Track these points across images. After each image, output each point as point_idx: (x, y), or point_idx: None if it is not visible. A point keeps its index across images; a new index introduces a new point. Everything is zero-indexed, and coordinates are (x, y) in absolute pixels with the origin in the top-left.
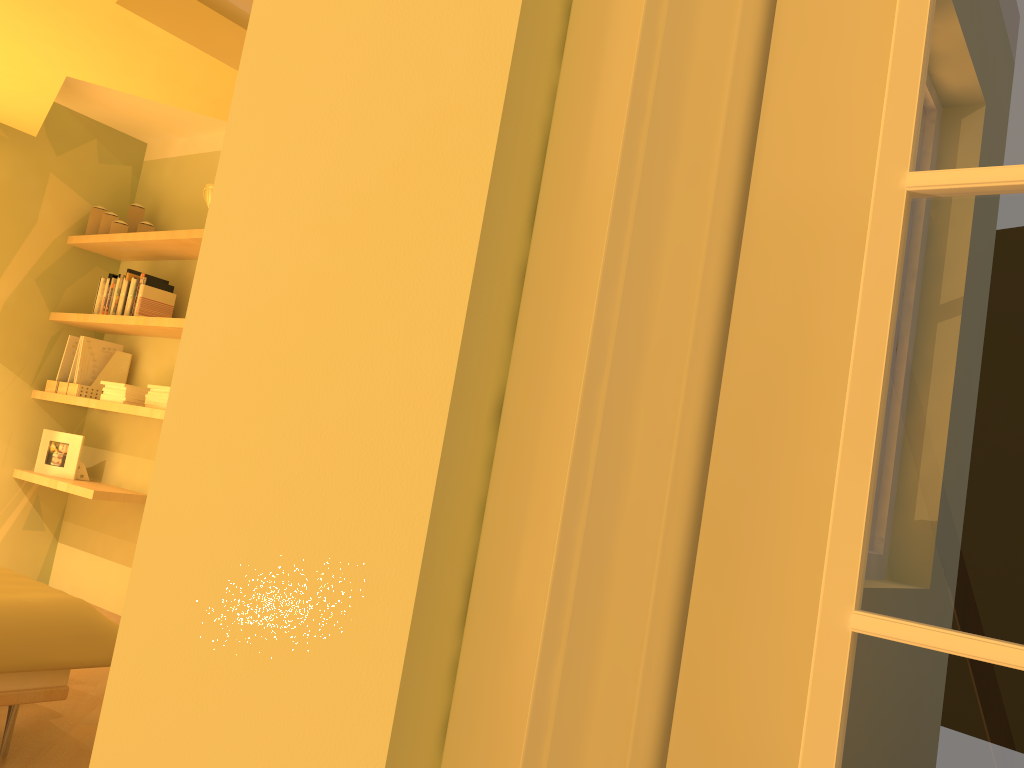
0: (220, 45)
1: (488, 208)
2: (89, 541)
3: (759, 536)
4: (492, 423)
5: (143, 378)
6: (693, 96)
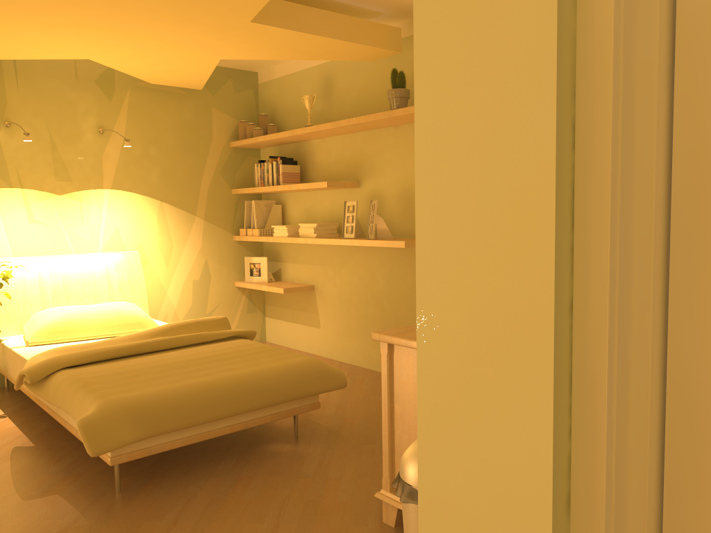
0: (307, 24)
1: (556, 231)
2: (283, 314)
3: (695, 342)
4: (569, 313)
5: (291, 217)
6: (638, 149)
